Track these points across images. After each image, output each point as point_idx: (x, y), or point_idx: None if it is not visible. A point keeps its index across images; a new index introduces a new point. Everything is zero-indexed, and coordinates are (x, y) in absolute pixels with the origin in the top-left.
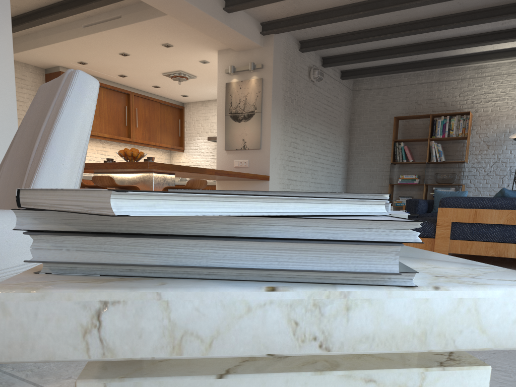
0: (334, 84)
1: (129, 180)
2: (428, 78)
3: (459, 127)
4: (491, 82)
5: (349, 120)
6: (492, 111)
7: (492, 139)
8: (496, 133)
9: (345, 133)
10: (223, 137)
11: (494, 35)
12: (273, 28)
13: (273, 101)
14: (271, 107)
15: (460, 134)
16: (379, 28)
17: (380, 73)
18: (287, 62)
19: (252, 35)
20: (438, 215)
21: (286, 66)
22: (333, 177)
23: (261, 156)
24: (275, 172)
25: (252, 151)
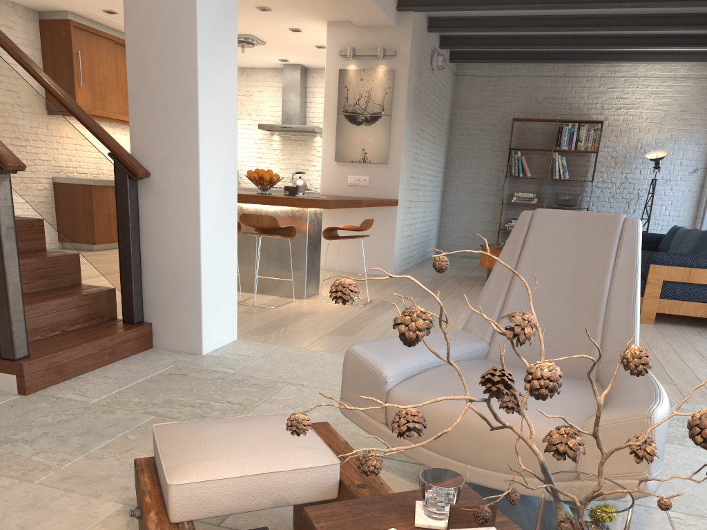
0: (445, 69)
1: (269, 214)
2: (551, 70)
3: (588, 139)
4: (625, 85)
5: (450, 115)
6: (623, 121)
7: (621, 155)
8: (626, 148)
9: (447, 132)
10: (333, 143)
11: (655, 39)
12: (414, 5)
13: (407, 101)
14: (405, 110)
15: (589, 148)
16: (536, 17)
17: (502, 61)
18: (419, 47)
19: (391, 12)
20: (649, 273)
21: (418, 53)
22: (435, 192)
23: (387, 173)
24: (402, 193)
25: (375, 166)
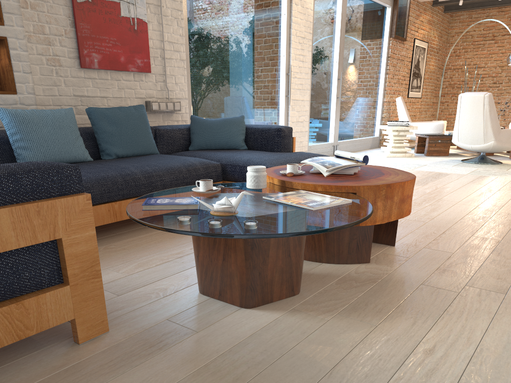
0: None
1: None
2: None
3: None
4: None
5: None
6: None
7: None
8: None
9: None
10: None
11: None
12: None
13: None
14: None
15: None
16: None
17: None
18: None
19: None
20: (294, 145)
21: None
22: None
23: None
24: None
25: None
